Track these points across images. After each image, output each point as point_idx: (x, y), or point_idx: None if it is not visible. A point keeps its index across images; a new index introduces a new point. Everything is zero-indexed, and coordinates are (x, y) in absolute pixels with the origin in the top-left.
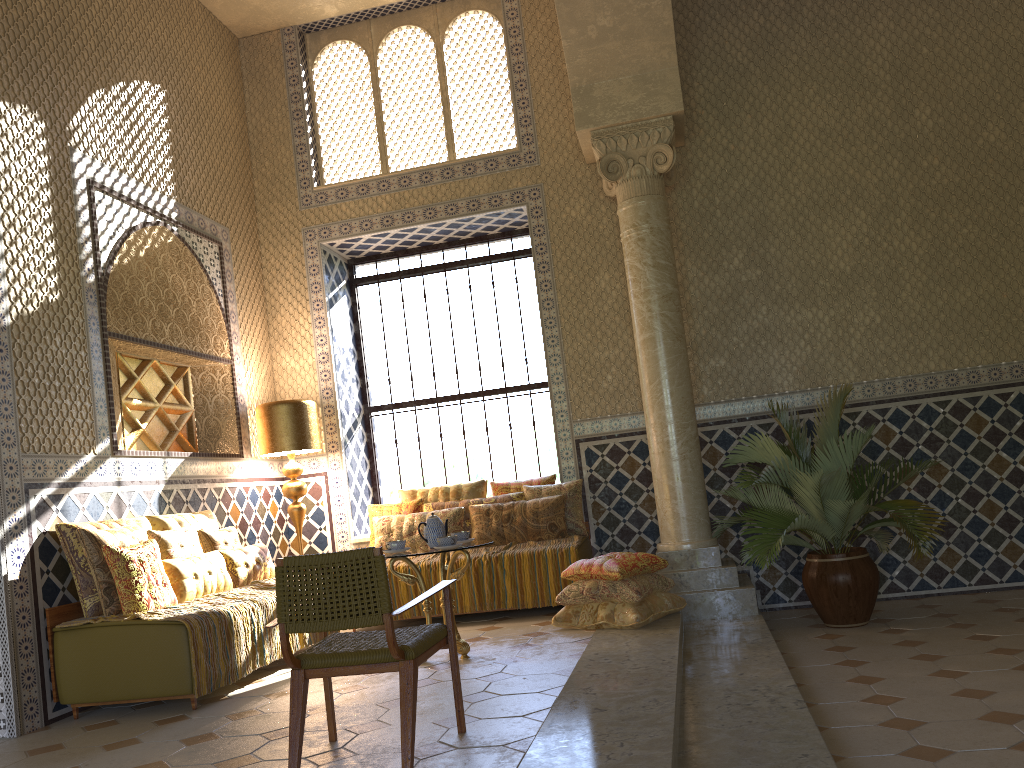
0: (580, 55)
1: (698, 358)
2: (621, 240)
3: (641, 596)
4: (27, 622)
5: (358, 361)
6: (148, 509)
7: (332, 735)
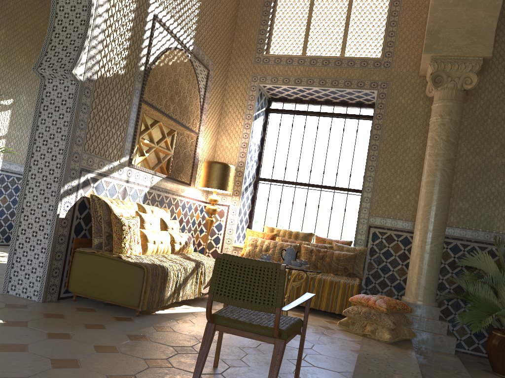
0: (439, 11)
1: (453, 199)
2: (430, 122)
3: (395, 326)
4: (62, 242)
5: (260, 152)
6: (138, 199)
7: (215, 363)
